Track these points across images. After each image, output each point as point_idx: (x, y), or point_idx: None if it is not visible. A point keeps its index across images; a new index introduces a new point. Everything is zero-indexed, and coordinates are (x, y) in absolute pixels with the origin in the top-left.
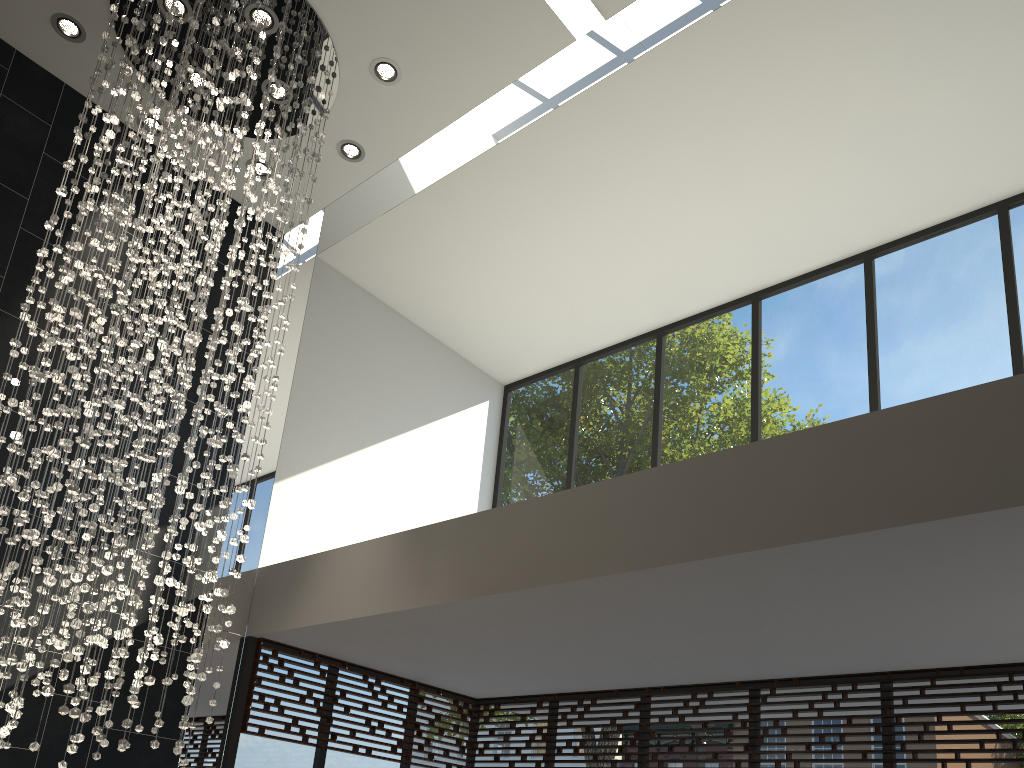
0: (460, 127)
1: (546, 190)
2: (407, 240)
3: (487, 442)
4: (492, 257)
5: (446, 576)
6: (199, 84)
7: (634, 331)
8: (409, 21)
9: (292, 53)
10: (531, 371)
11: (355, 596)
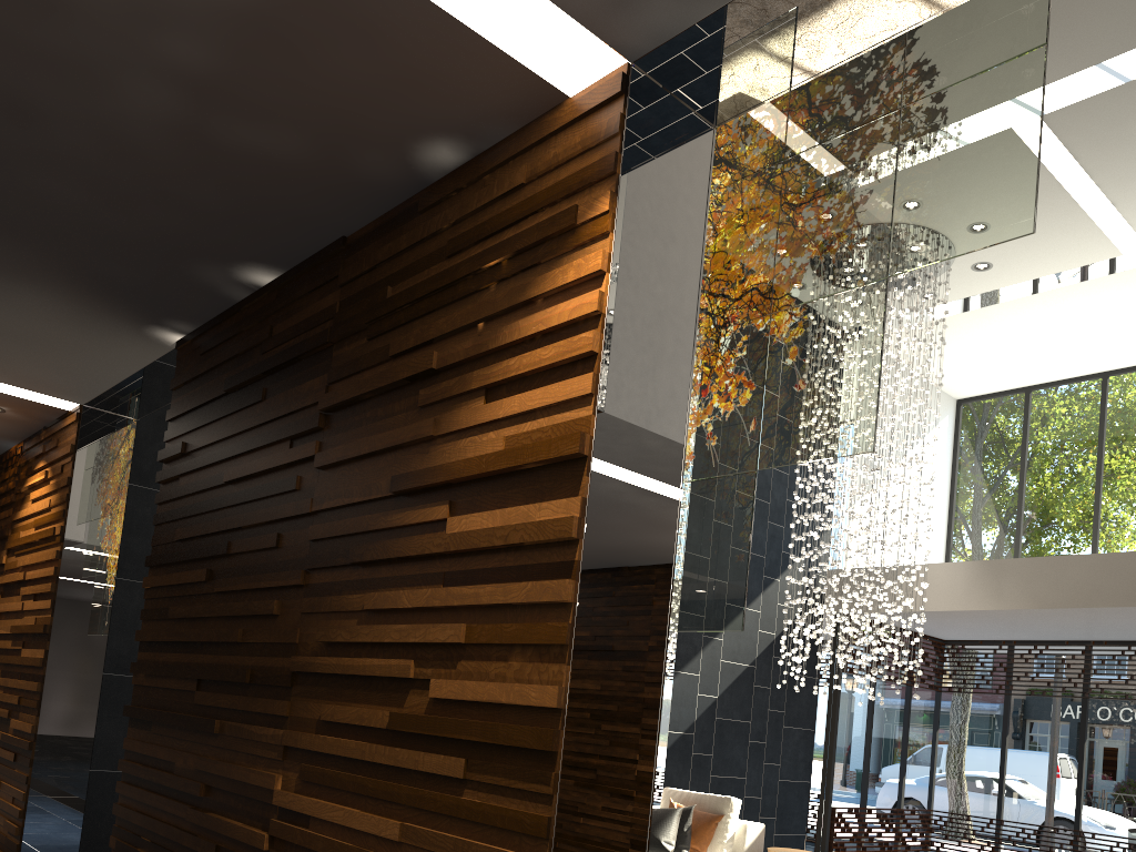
0: (1016, 287)
1: (1059, 311)
2: (937, 332)
3: (946, 448)
4: (995, 339)
5: (1016, 593)
6: None
7: (1082, 373)
8: (1013, 249)
9: None
10: (984, 392)
11: (939, 597)
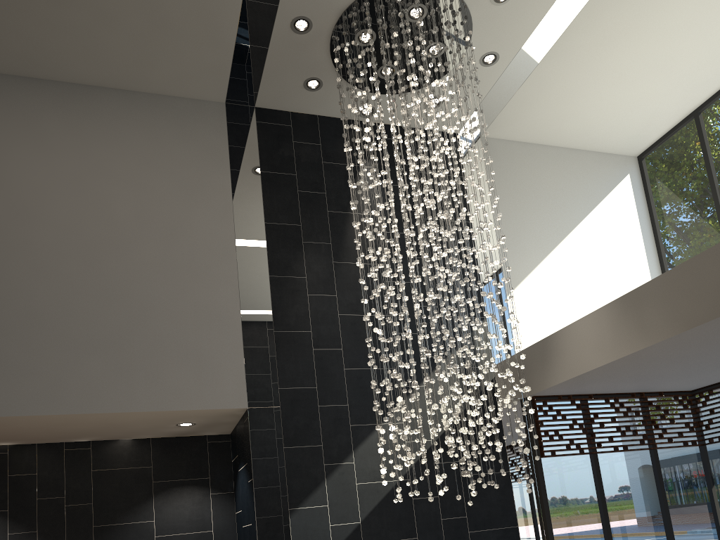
0: (562, 0)
1: (639, 5)
2: (540, 95)
3: (637, 204)
4: (606, 73)
5: (660, 321)
6: (388, 73)
7: None
8: None
9: (438, 21)
10: (656, 137)
11: (593, 353)
